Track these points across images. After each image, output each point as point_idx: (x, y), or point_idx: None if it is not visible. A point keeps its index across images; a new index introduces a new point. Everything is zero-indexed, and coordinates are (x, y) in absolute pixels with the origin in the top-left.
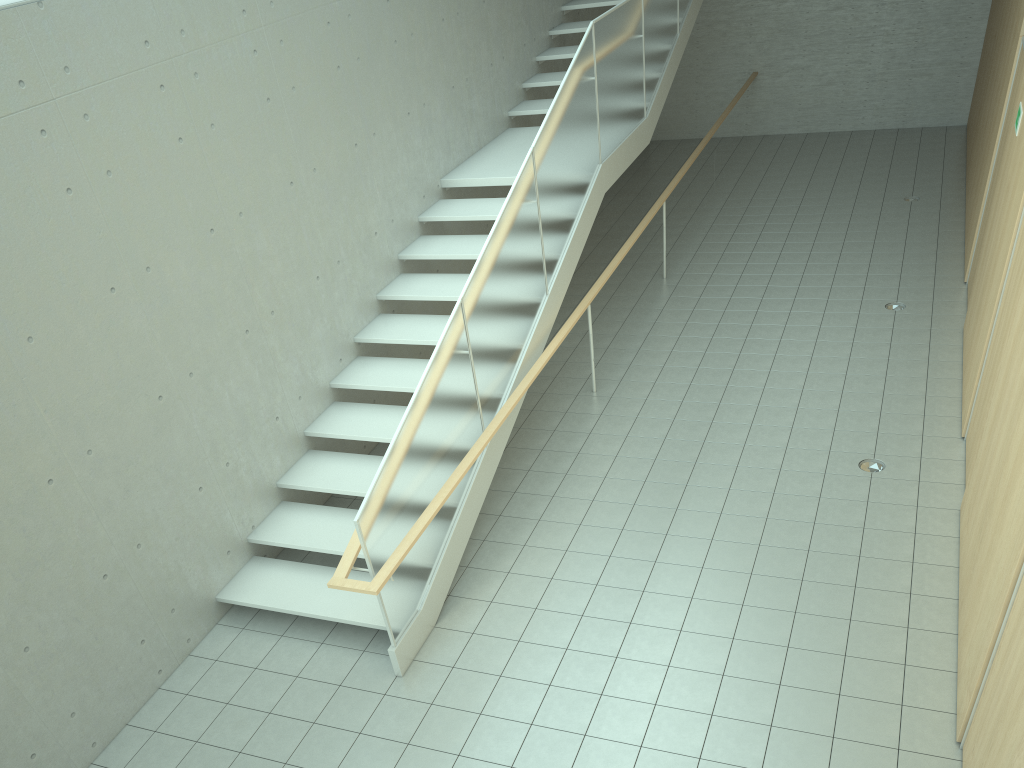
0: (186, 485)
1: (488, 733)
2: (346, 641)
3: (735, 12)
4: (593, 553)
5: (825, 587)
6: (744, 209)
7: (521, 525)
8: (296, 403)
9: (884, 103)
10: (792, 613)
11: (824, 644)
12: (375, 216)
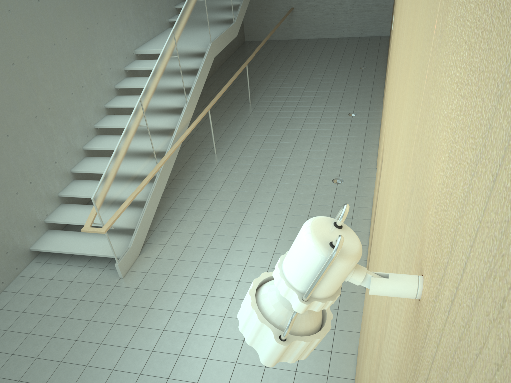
0: (9, 191)
1: (163, 298)
2: (96, 265)
3: None
4: (213, 222)
5: None
6: (288, 72)
7: (180, 212)
8: (65, 155)
9: (352, 24)
10: None
11: None
12: (101, 65)
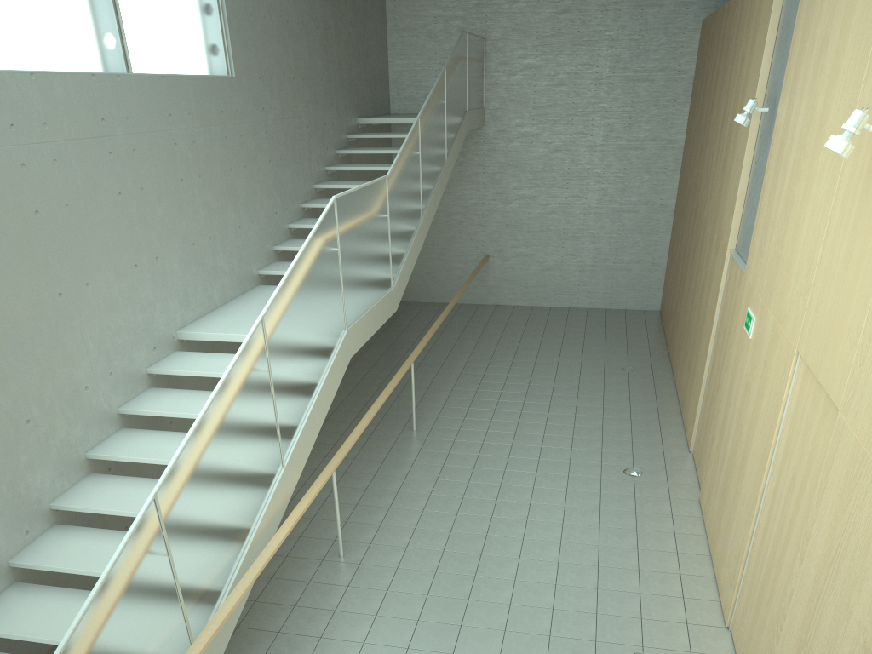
0: None
1: None
2: None
3: (469, 206)
4: None
5: None
6: (485, 368)
7: None
8: None
9: (594, 288)
10: None
11: None
12: (86, 369)
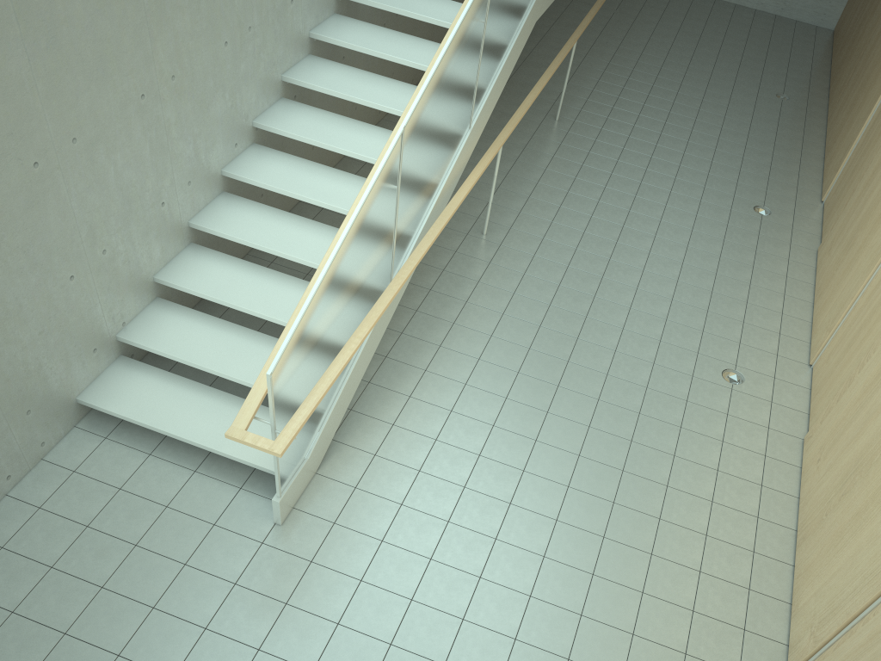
0: (56, 272)
1: (368, 603)
2: (221, 473)
3: None
4: (477, 419)
5: (686, 497)
6: (634, 63)
7: (407, 373)
8: (185, 189)
9: None
10: (657, 519)
11: (683, 557)
12: None
